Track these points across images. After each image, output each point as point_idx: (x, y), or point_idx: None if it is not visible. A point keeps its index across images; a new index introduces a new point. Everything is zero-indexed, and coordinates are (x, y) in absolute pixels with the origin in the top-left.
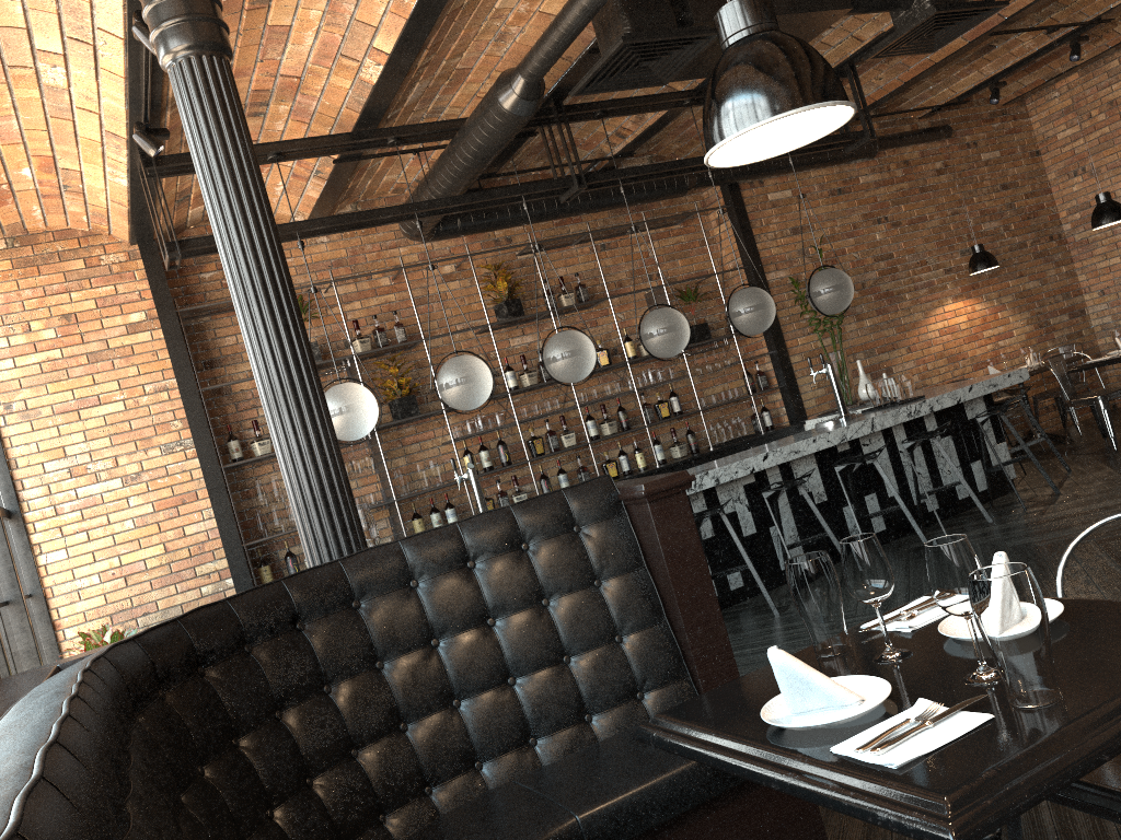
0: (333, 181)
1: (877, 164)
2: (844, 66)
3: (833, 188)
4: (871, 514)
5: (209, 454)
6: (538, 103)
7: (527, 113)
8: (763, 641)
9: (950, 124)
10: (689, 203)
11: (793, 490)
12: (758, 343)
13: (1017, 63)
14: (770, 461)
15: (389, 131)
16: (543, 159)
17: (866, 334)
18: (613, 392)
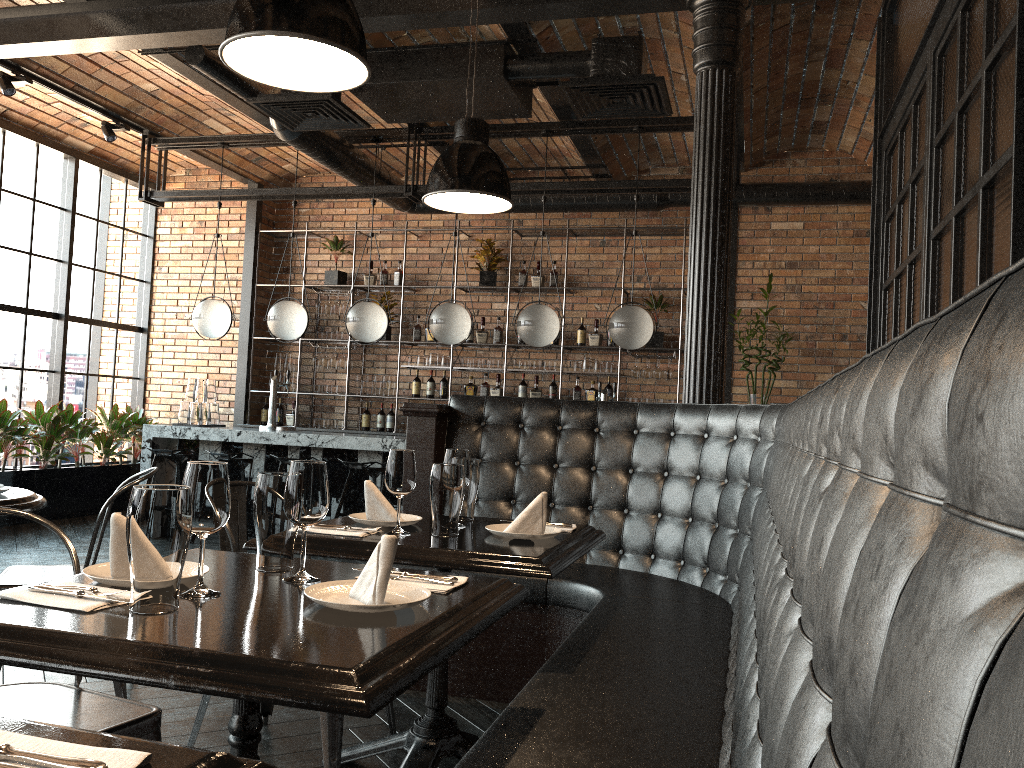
0: None
1: None
2: None
3: (864, 228)
4: None
5: (245, 327)
6: (289, 132)
7: (286, 138)
8: None
9: None
10: None
11: None
12: None
13: None
14: None
15: None
16: (551, 159)
17: None
18: (566, 369)
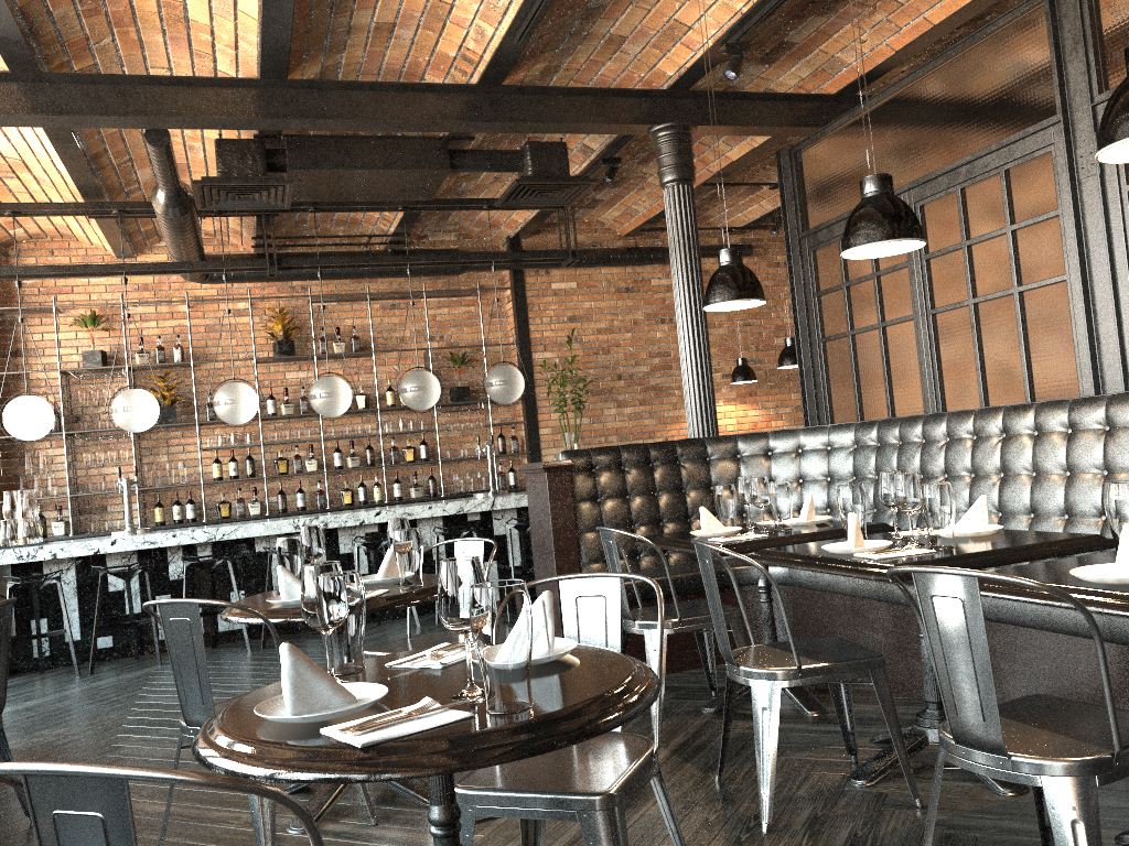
0: (105, 228)
1: None
2: None
3: (622, 286)
4: None
5: None
6: (180, 209)
7: (173, 215)
8: (272, 658)
9: (764, 242)
10: (487, 279)
11: None
12: (520, 411)
13: None
14: (381, 517)
15: (110, 205)
16: (340, 225)
17: (624, 420)
18: (374, 431)
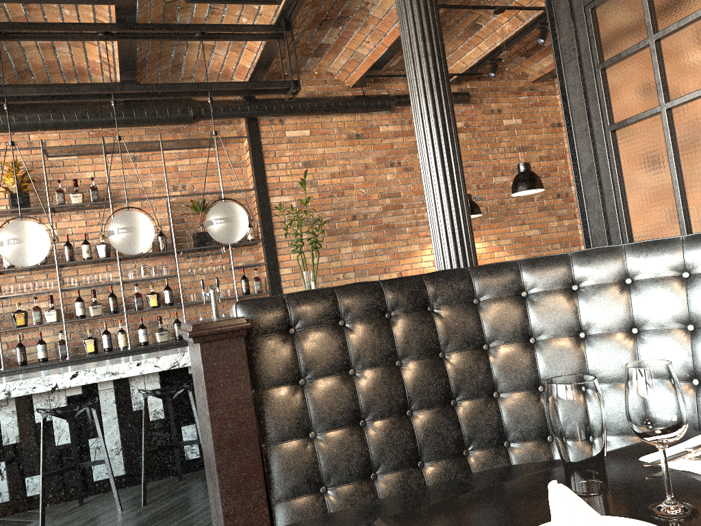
0: None
1: (399, 117)
2: (282, 20)
3: (353, 133)
4: (183, 442)
5: None
6: None
7: None
8: None
9: (479, 92)
10: (226, 131)
11: (125, 406)
12: (261, 254)
13: (504, 43)
14: (79, 379)
15: None
16: (73, 79)
17: (360, 257)
18: (119, 279)
